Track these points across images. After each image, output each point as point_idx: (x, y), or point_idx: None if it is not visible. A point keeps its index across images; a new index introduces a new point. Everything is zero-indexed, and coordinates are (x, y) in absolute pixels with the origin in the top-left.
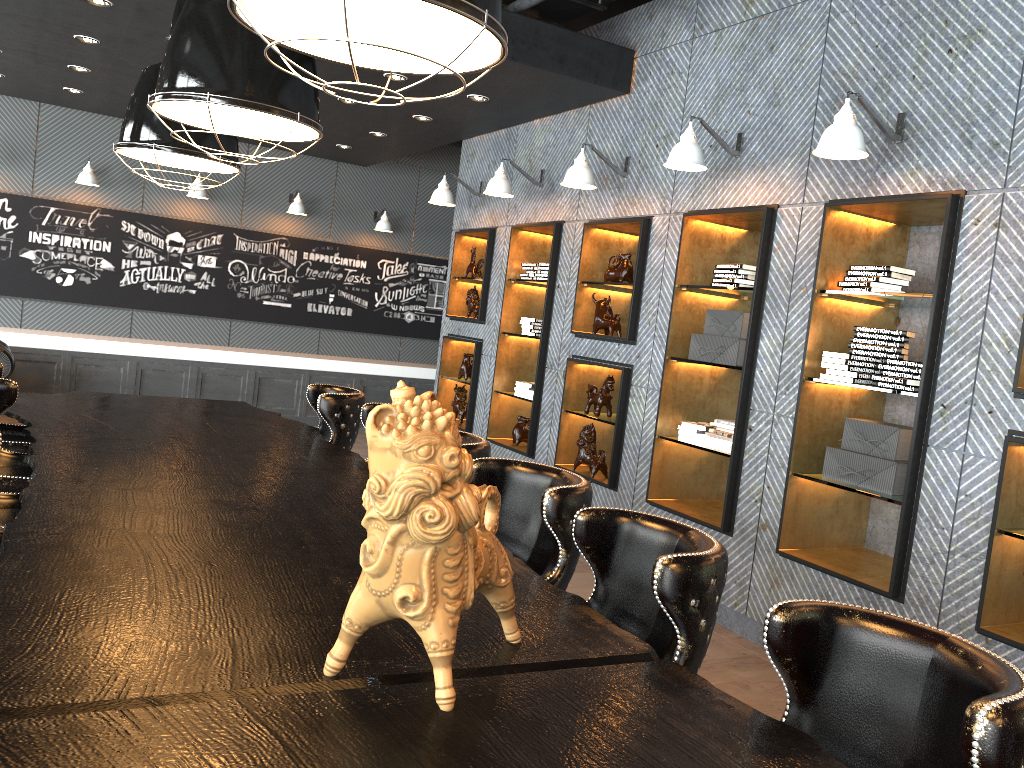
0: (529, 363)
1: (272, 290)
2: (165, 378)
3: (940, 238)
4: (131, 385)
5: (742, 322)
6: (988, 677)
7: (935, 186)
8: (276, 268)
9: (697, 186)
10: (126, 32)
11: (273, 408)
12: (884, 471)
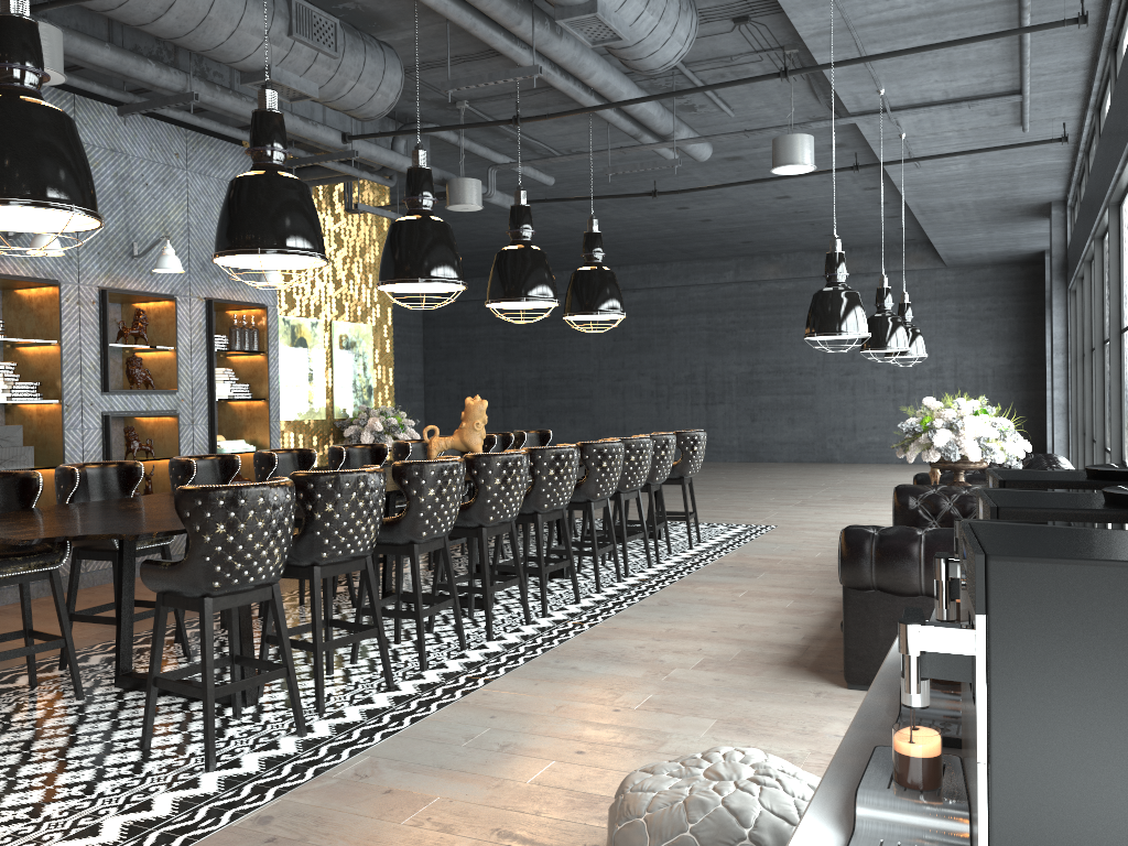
0: None
1: None
2: None
3: None
4: None
5: None
6: (420, 441)
7: (40, 274)
8: None
9: None
10: None
11: None
12: (27, 453)
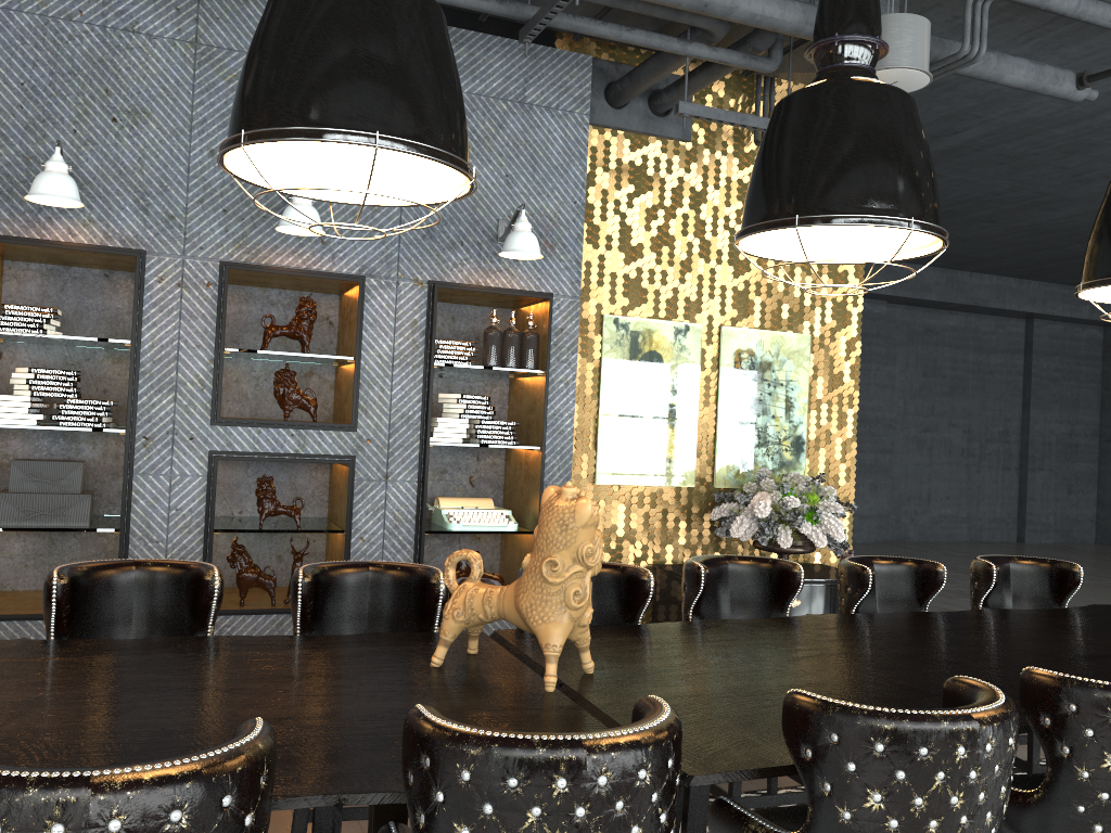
0: None
1: None
2: None
3: (43, 276)
4: None
5: None
6: (610, 568)
7: (114, 241)
8: None
9: None
10: None
11: None
12: (78, 505)
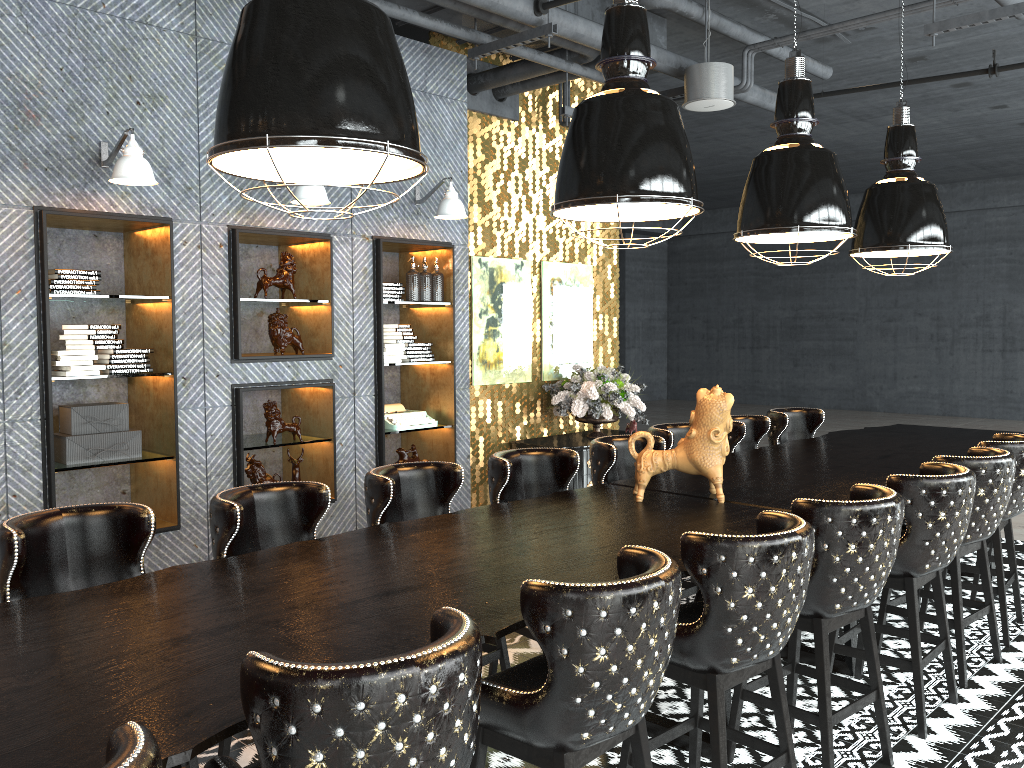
0: None
1: None
2: None
3: None
4: None
5: None
6: None
7: (146, 211)
8: None
9: None
10: None
11: None
12: (132, 440)
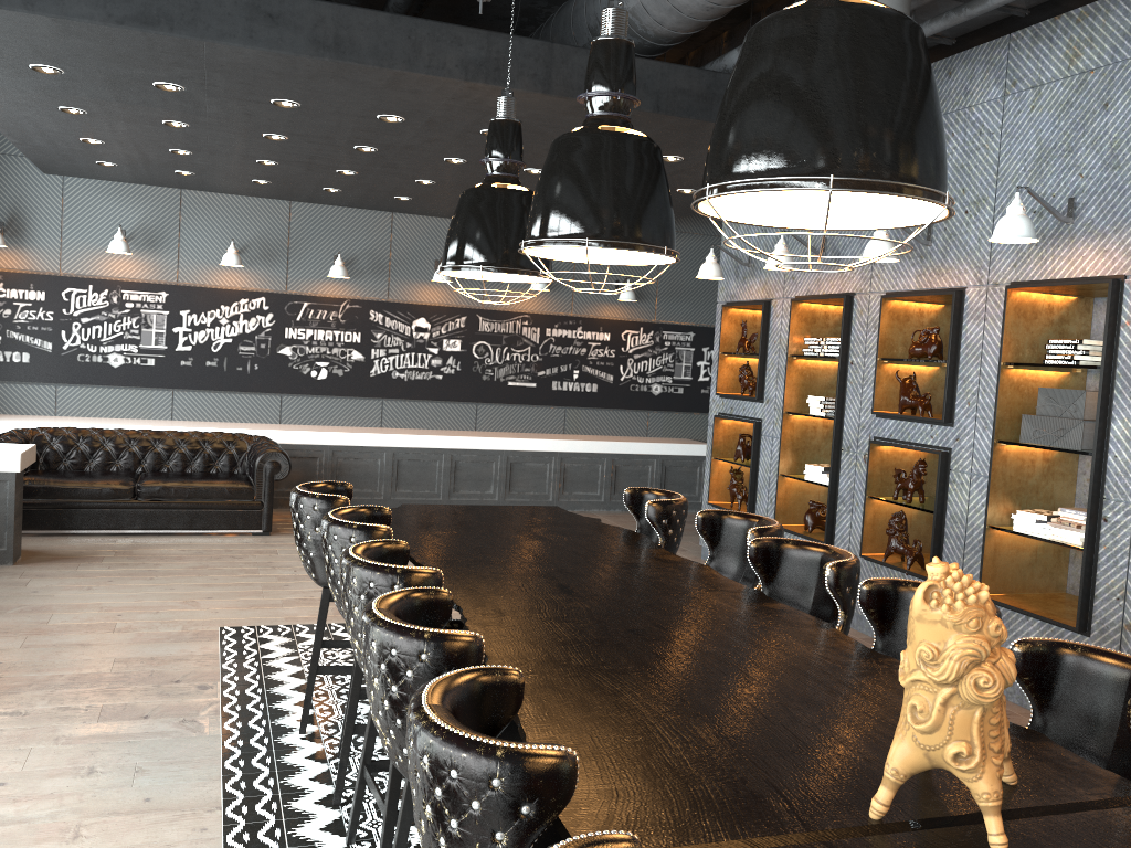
0: (815, 443)
1: (516, 370)
2: (420, 468)
3: None
4: (388, 476)
5: (1085, 402)
6: None
7: None
8: (519, 347)
9: (1020, 255)
10: (407, 140)
11: (525, 493)
12: None
